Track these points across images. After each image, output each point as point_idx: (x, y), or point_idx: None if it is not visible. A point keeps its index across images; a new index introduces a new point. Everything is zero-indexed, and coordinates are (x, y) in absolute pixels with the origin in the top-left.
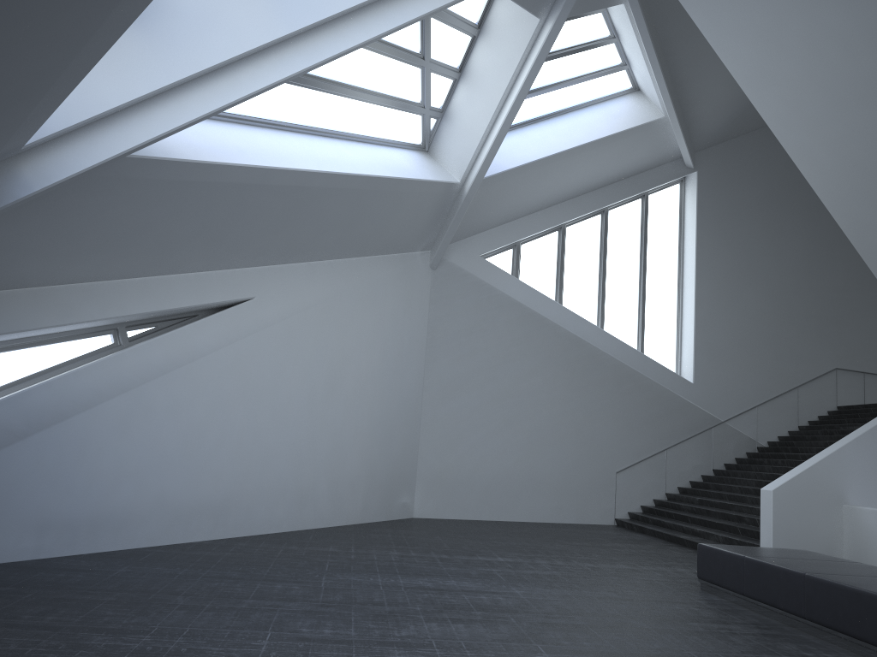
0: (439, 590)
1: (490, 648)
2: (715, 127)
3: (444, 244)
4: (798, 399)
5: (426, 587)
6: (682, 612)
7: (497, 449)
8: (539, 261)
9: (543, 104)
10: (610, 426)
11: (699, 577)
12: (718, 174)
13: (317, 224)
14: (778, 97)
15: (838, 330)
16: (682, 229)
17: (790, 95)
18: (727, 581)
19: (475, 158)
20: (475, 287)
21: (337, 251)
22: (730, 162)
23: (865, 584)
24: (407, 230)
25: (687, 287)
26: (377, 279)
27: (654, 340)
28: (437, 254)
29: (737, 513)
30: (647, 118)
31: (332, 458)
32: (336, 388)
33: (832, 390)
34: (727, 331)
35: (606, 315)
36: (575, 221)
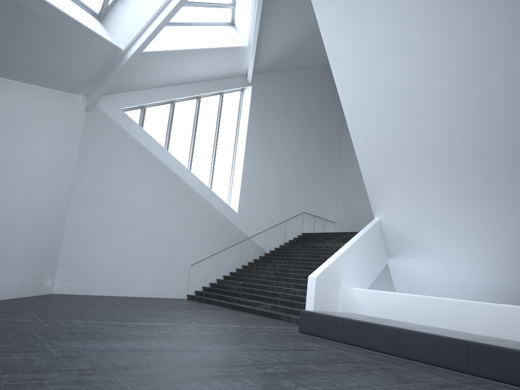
0: (155, 351)
1: None
2: (266, 62)
3: (100, 93)
4: (286, 227)
5: (141, 349)
6: (319, 356)
7: (118, 246)
8: (156, 121)
9: (181, 14)
10: (190, 235)
11: (300, 332)
12: (262, 91)
13: (22, 46)
14: (344, 43)
15: (306, 191)
16: (239, 119)
17: (352, 43)
18: (327, 334)
19: (139, 35)
20: (116, 130)
21: (28, 76)
22: (268, 86)
23: (439, 333)
24: (79, 75)
25: (239, 154)
26: (52, 107)
27: (217, 184)
28: (93, 100)
29: (272, 291)
30: (238, 43)
31: (4, 244)
32: (13, 187)
33: (300, 224)
34: (257, 184)
35: (193, 164)
36: (182, 100)
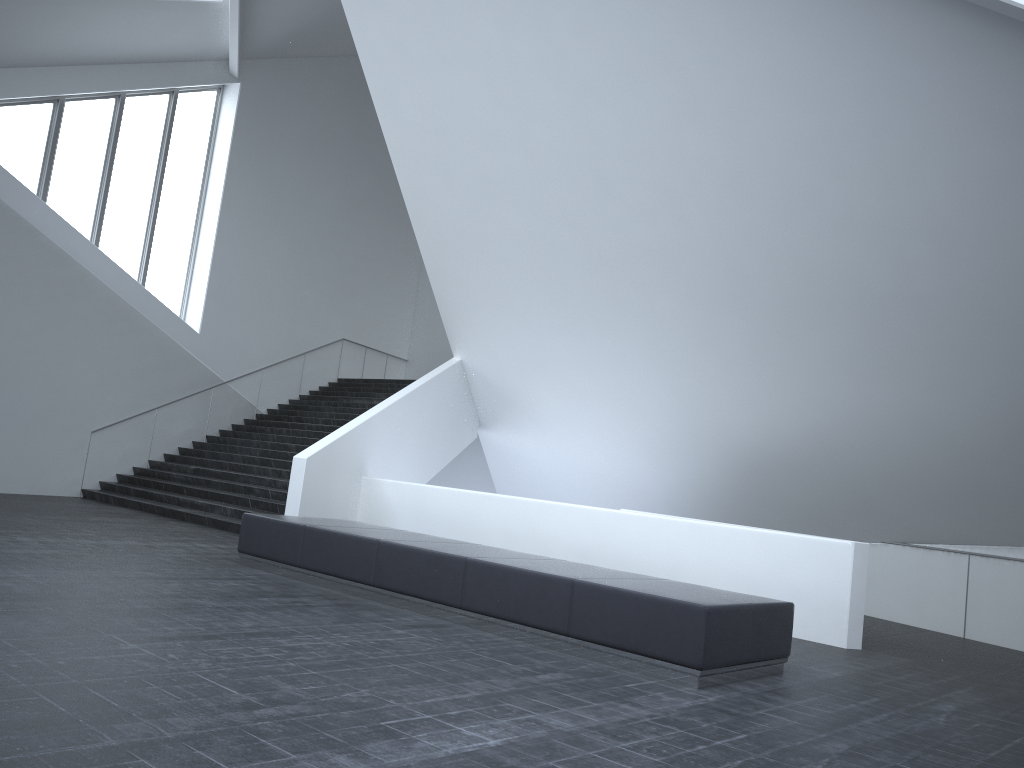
0: None
1: (51, 644)
2: (271, 38)
3: None
4: (304, 367)
5: None
6: (242, 588)
7: None
8: (20, 137)
9: None
10: (92, 373)
11: (240, 551)
12: (263, 95)
13: None
14: (382, 29)
15: (352, 299)
16: (212, 148)
17: (395, 31)
18: (280, 553)
19: None
20: None
21: None
22: (278, 86)
23: (439, 548)
24: None
25: (208, 218)
26: None
27: (160, 274)
28: None
29: (245, 484)
30: None
31: None
32: None
33: (336, 361)
34: (245, 280)
35: (104, 231)
36: (81, 97)
